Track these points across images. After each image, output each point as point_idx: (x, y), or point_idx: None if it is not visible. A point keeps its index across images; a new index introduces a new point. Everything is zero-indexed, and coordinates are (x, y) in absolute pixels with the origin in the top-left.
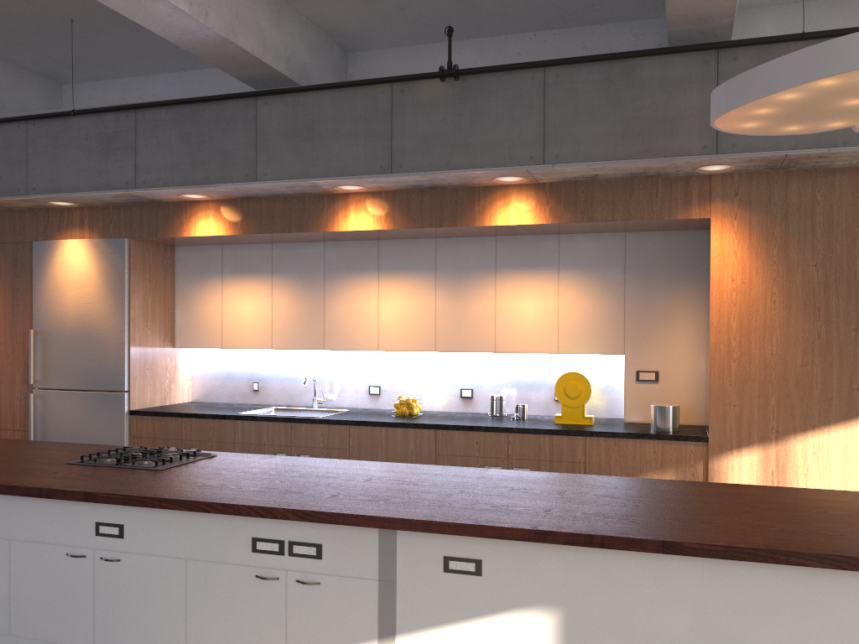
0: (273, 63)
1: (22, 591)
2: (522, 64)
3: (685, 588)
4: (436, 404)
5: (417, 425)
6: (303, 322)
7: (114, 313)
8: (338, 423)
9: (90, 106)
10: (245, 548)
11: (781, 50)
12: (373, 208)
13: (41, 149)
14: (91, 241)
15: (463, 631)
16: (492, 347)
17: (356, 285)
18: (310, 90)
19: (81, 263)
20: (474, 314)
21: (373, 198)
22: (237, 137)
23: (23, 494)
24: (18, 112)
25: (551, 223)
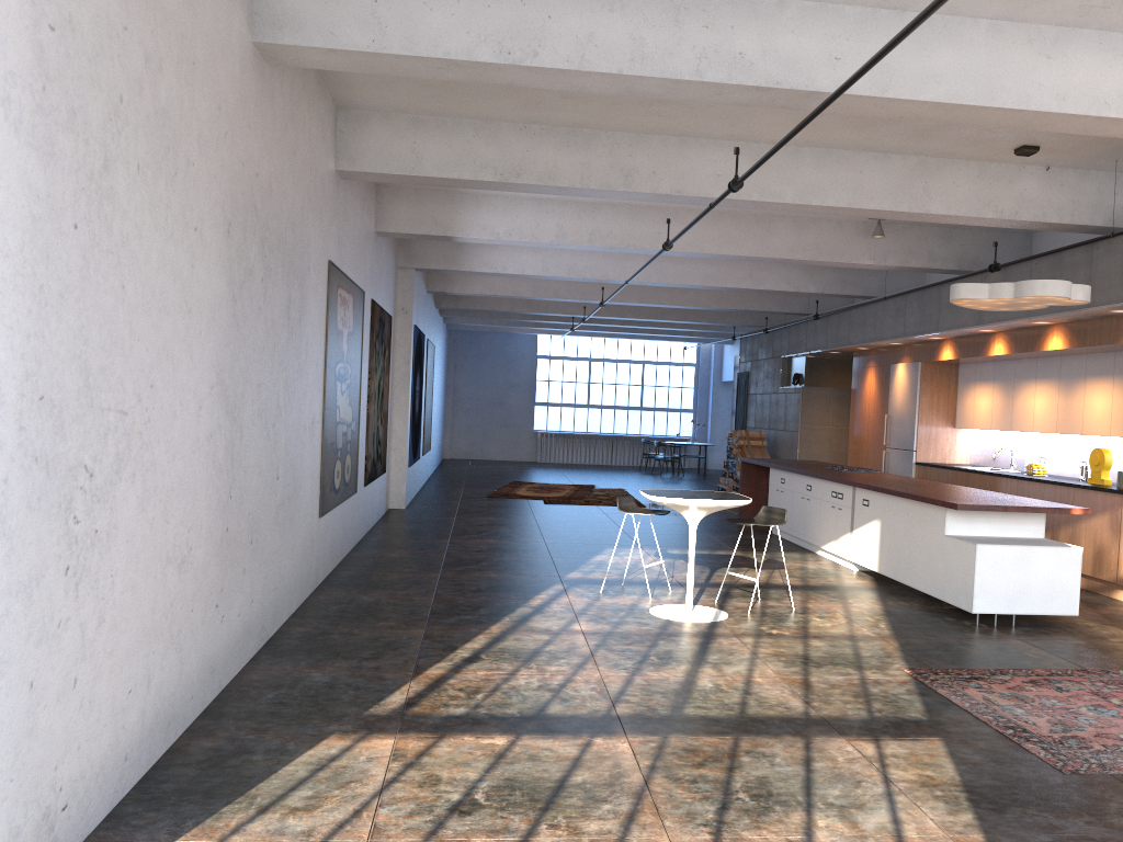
0: (942, 266)
1: (793, 512)
2: (1015, 261)
3: (901, 512)
4: (1069, 472)
5: (1010, 476)
6: (1003, 412)
7: (912, 405)
8: (982, 473)
9: (893, 293)
10: (830, 495)
11: (1114, 241)
12: (1003, 341)
13: (878, 317)
14: (906, 364)
15: (864, 529)
16: (1080, 431)
17: (1025, 388)
18: (951, 281)
19: (903, 377)
20: (1074, 408)
21: (1003, 334)
22: (934, 307)
23: (789, 471)
24: (894, 290)
25: (1068, 348)
